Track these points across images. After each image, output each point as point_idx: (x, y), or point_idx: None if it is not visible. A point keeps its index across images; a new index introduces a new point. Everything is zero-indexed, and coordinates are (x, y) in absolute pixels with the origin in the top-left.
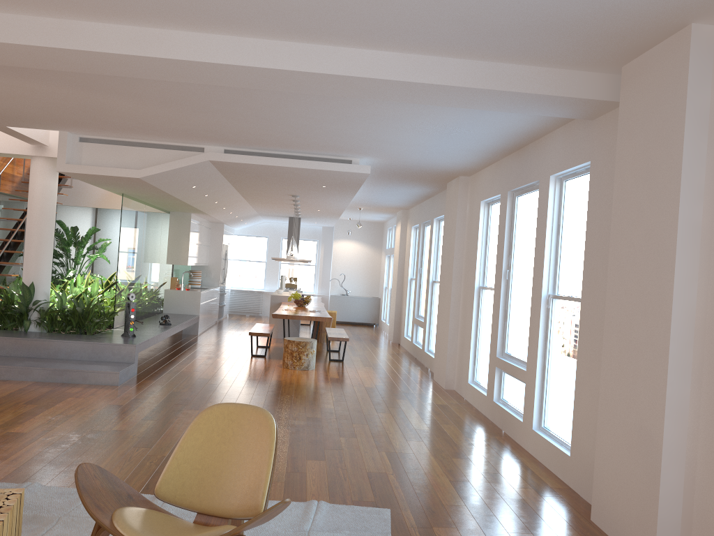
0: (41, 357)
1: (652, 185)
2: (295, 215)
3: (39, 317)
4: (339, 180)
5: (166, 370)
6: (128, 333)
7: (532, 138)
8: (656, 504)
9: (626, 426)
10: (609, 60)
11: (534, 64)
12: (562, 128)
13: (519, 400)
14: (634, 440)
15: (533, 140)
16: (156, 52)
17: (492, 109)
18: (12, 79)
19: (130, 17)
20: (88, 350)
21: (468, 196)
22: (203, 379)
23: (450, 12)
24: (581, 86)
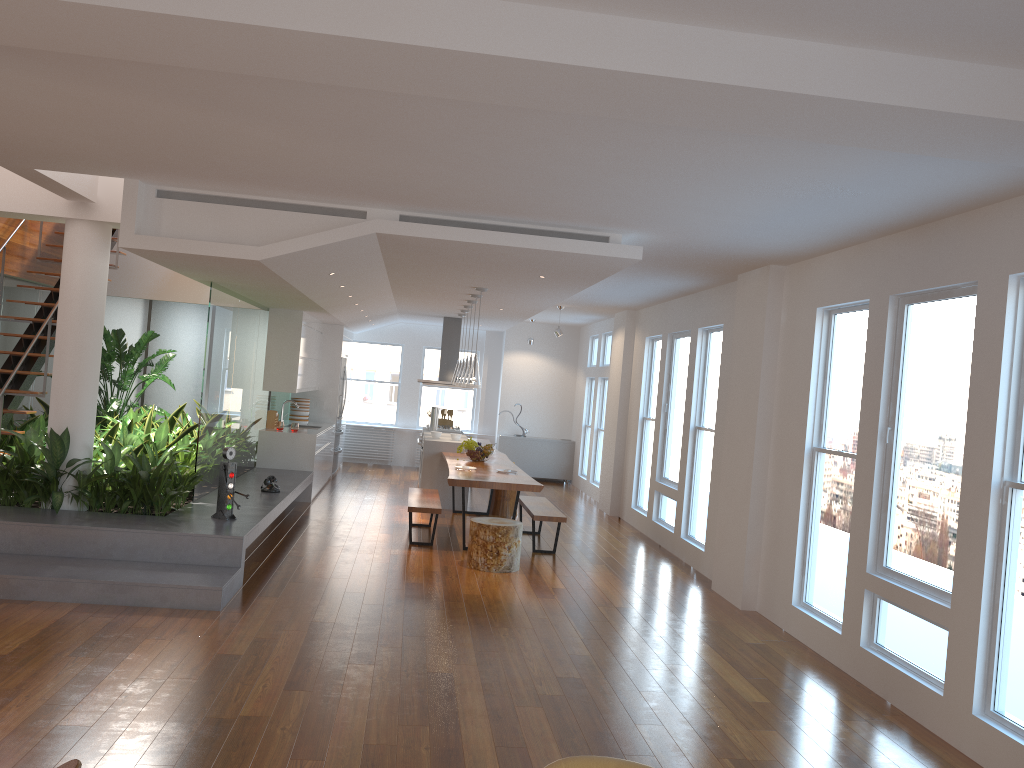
0: (84, 557)
1: None
2: (458, 315)
3: (76, 486)
4: (578, 268)
5: (288, 575)
6: (224, 514)
7: (962, 208)
8: None
9: None
10: None
11: None
12: None
13: (921, 653)
14: None
15: (960, 212)
16: (388, 32)
17: (966, 157)
18: (73, 83)
19: None
20: (163, 544)
21: (783, 297)
22: (353, 594)
23: None
24: None
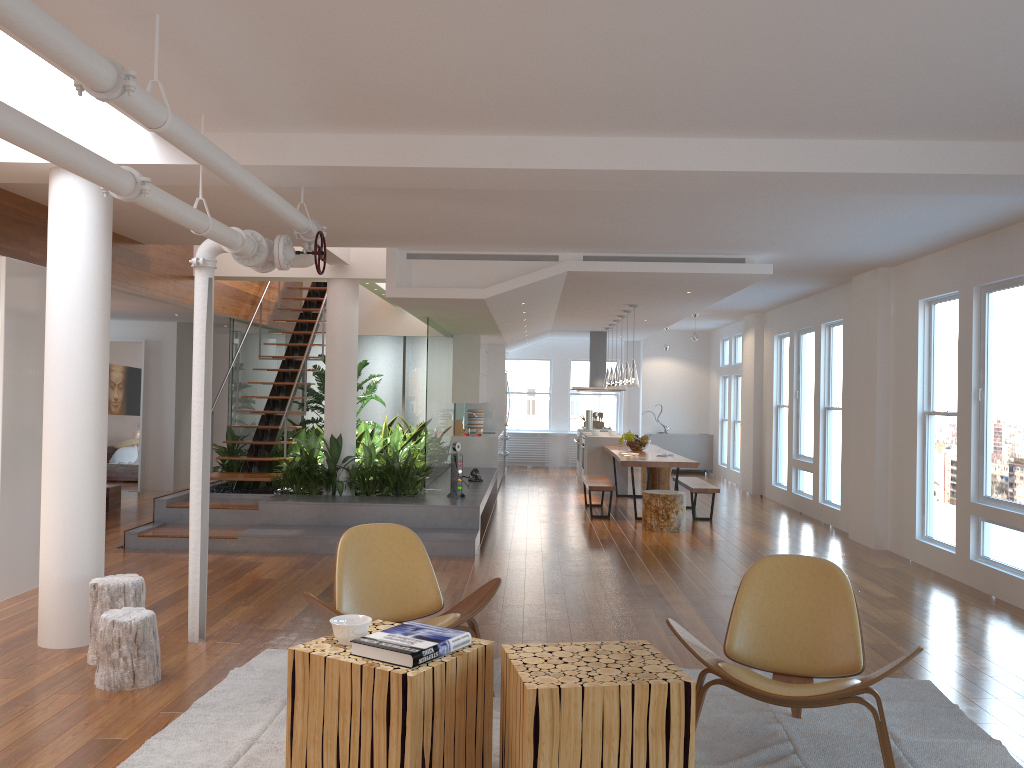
0: None
1: None
2: (605, 328)
3: (348, 477)
4: (720, 283)
5: (508, 537)
6: (457, 493)
7: (1019, 219)
8: None
9: None
10: None
11: None
12: None
13: (1015, 556)
14: None
15: (1018, 221)
16: (623, 164)
17: (1001, 194)
18: (400, 198)
19: (603, 128)
20: (421, 514)
21: (891, 293)
22: (563, 546)
23: (1002, 99)
24: None
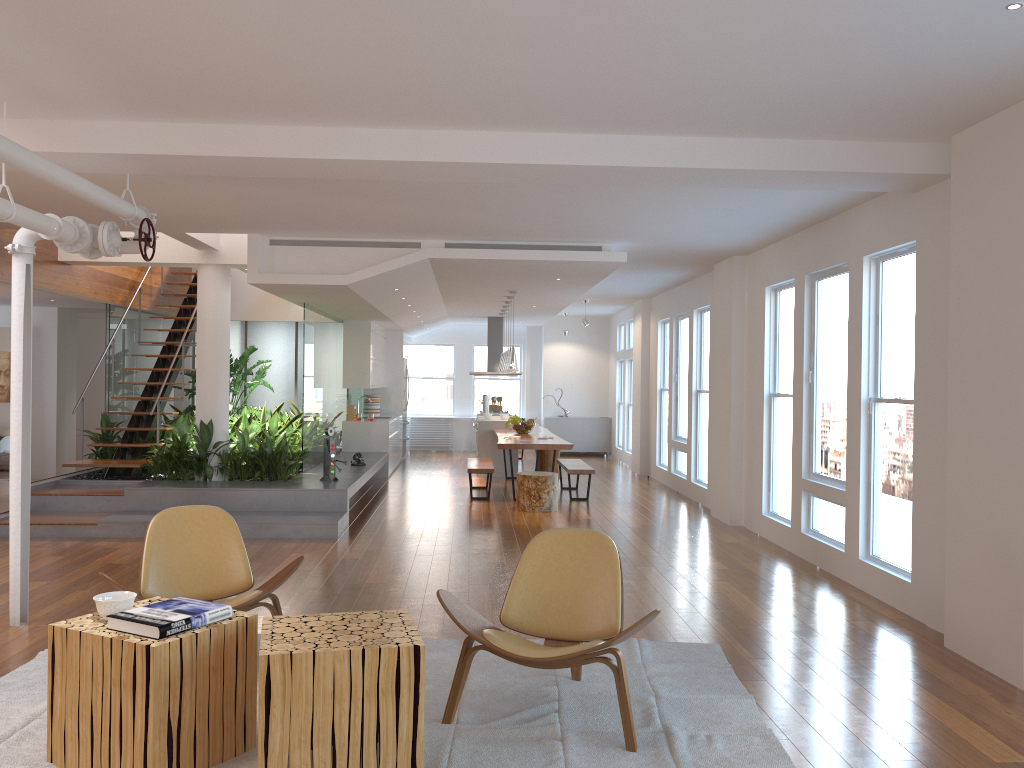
0: (234, 510)
1: (996, 271)
2: (499, 314)
3: (220, 463)
4: (583, 271)
5: (380, 519)
6: (329, 477)
7: (836, 211)
8: (1021, 614)
9: (981, 535)
10: (937, 131)
11: (850, 139)
12: (876, 200)
13: (836, 528)
14: (991, 549)
15: (837, 213)
16: (432, 156)
17: (798, 188)
18: (236, 186)
19: (409, 121)
20: (289, 498)
21: (745, 281)
22: (430, 527)
23: (766, 100)
24: (905, 159)
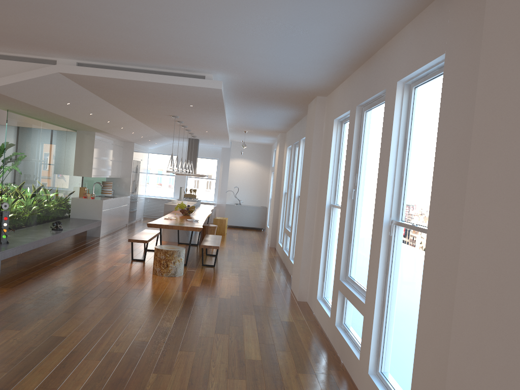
0: None
1: None
2: (192, 136)
3: None
4: (199, 98)
5: (35, 276)
6: (1, 240)
7: (379, 42)
8: None
9: None
10: None
11: None
12: (412, 23)
13: (358, 332)
14: None
15: (381, 45)
16: None
17: None
18: None
19: None
20: None
21: (324, 116)
22: (62, 287)
23: None
24: None
